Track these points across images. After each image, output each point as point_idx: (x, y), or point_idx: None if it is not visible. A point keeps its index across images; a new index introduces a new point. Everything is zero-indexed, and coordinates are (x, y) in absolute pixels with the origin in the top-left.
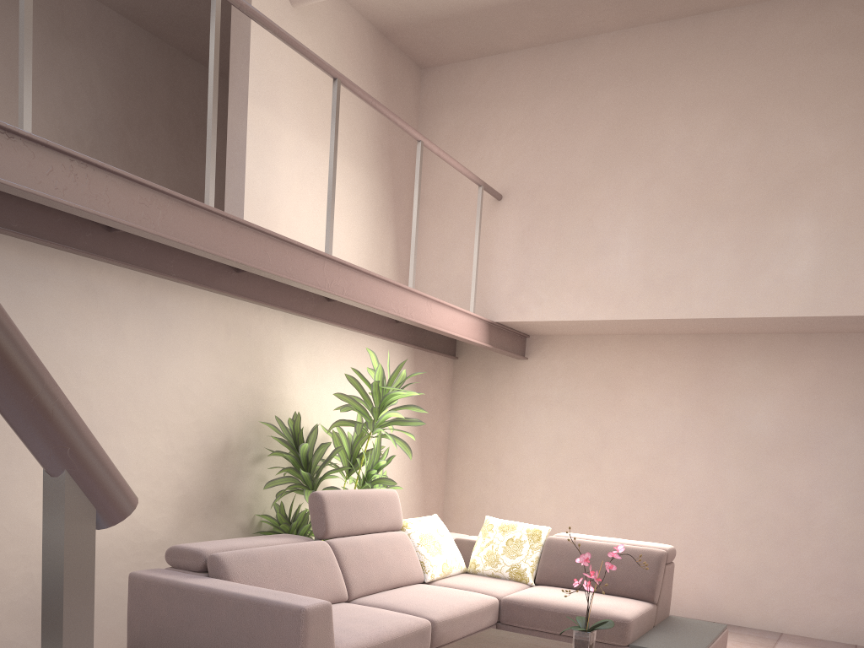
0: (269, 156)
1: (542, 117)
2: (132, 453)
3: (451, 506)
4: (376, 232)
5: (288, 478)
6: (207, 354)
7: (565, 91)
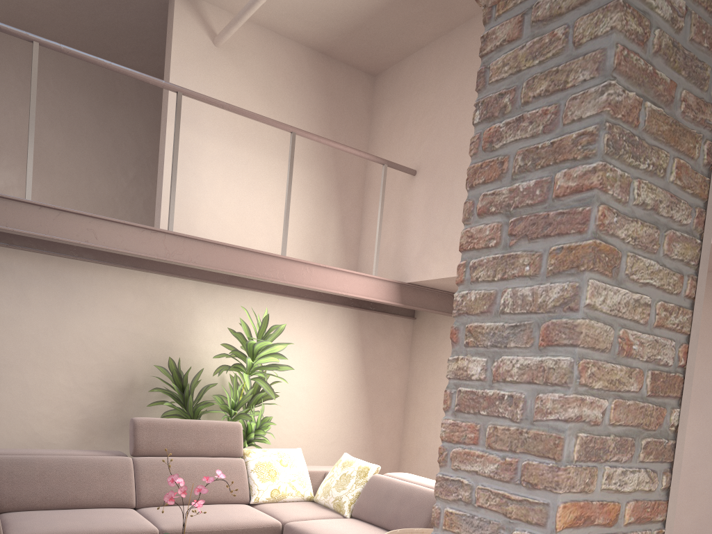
0: (189, 162)
1: (444, 96)
2: (34, 384)
3: (405, 449)
4: (316, 214)
5: (176, 411)
6: (112, 314)
7: (461, 68)
